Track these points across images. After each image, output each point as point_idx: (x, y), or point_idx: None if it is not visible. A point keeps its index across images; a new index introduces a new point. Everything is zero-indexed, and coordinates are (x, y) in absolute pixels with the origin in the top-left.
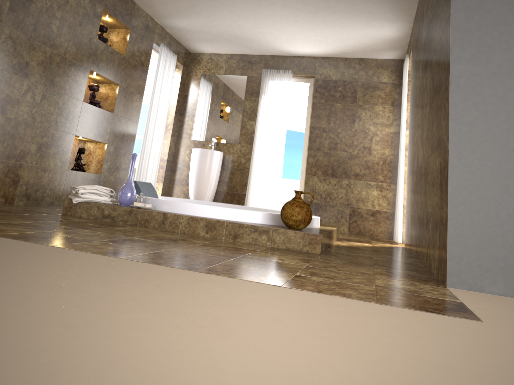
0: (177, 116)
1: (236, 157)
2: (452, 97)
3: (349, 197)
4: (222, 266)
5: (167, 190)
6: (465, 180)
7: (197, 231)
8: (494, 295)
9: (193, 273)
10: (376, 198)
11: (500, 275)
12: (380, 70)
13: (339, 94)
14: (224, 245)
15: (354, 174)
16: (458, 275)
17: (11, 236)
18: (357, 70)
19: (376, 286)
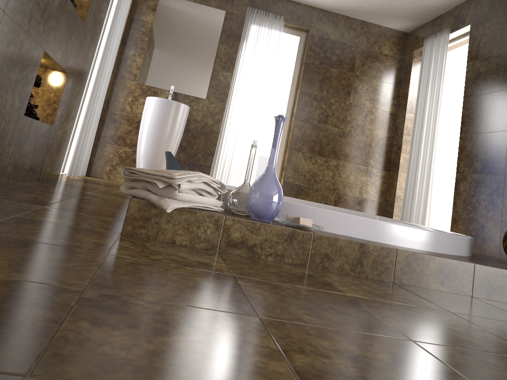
0: (121, 45)
1: (200, 115)
2: None
3: (335, 181)
4: None
5: (93, 150)
6: None
7: (424, 281)
8: None
9: None
10: (364, 185)
11: None
12: (382, 39)
13: (335, 58)
14: None
15: (343, 155)
16: None
17: None
18: (358, 34)
19: None
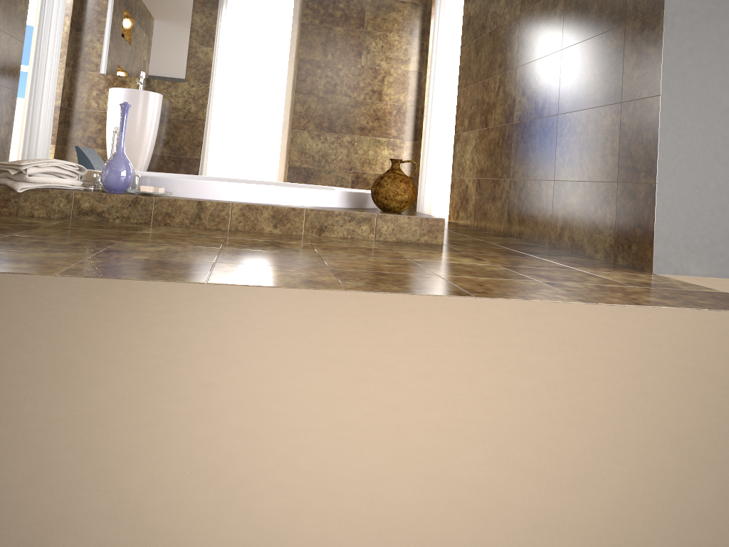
0: (73, 32)
1: (181, 102)
2: (666, 39)
3: (351, 159)
4: (463, 283)
5: (61, 156)
6: (675, 146)
7: (258, 226)
8: (701, 277)
9: (482, 301)
10: (386, 160)
11: (705, 254)
12: None
13: (340, 13)
14: (338, 245)
15: (358, 128)
16: (664, 259)
17: (93, 272)
18: None
19: (630, 285)
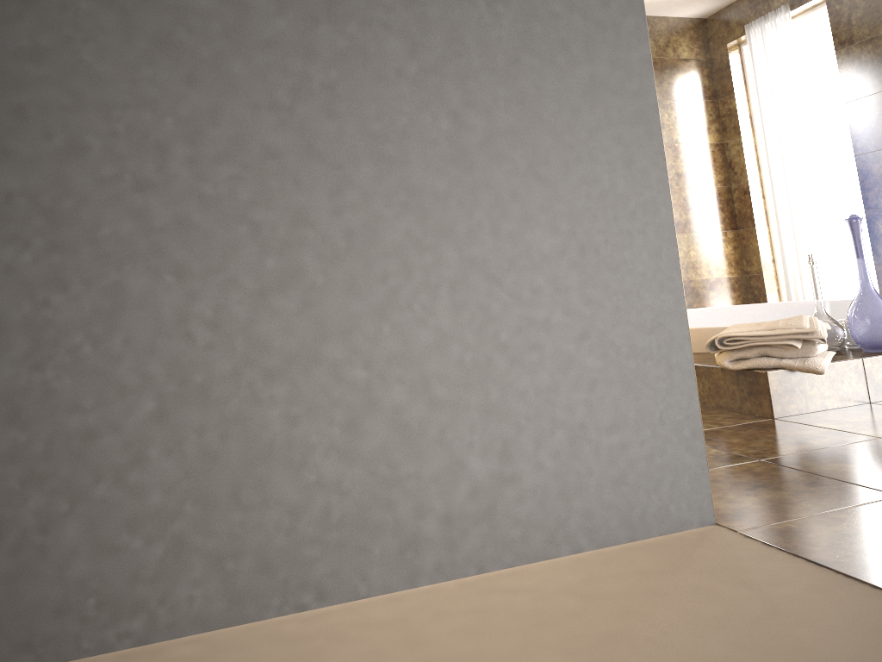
0: None
1: None
2: None
3: None
4: None
5: None
6: None
7: None
8: None
9: None
10: (711, 259)
11: None
12: (674, 37)
13: None
14: None
15: None
16: None
17: None
18: None
19: None
